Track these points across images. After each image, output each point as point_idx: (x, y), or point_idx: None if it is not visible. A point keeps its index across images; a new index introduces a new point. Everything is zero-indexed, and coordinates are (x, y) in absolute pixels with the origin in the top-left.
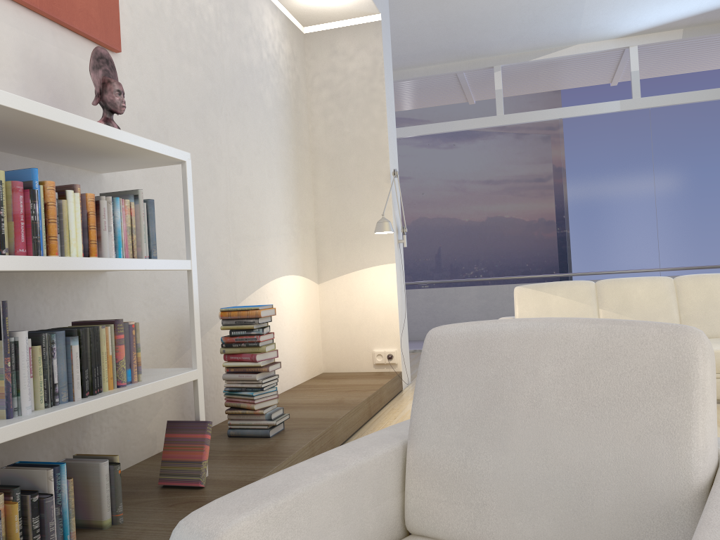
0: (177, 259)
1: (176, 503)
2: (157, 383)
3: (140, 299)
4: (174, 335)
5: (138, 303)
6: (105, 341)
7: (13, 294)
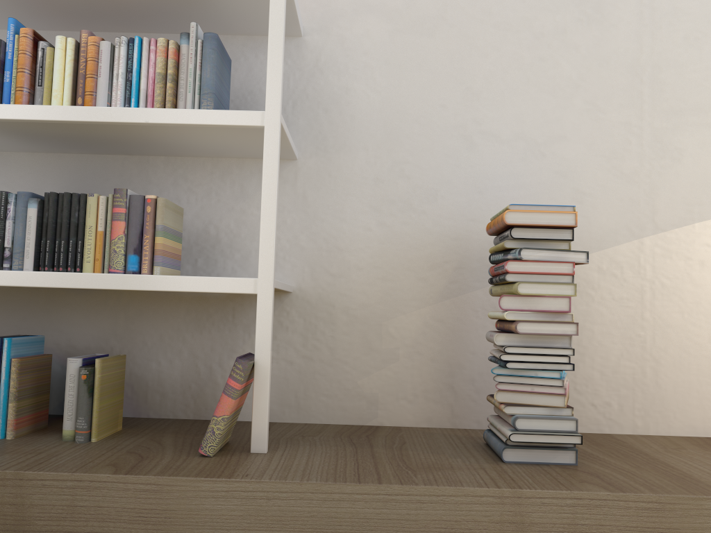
0: (226, 110)
1: (142, 453)
2: (150, 278)
3: (362, 200)
4: (440, 261)
5: (357, 205)
6: (93, 213)
7: (146, 178)
